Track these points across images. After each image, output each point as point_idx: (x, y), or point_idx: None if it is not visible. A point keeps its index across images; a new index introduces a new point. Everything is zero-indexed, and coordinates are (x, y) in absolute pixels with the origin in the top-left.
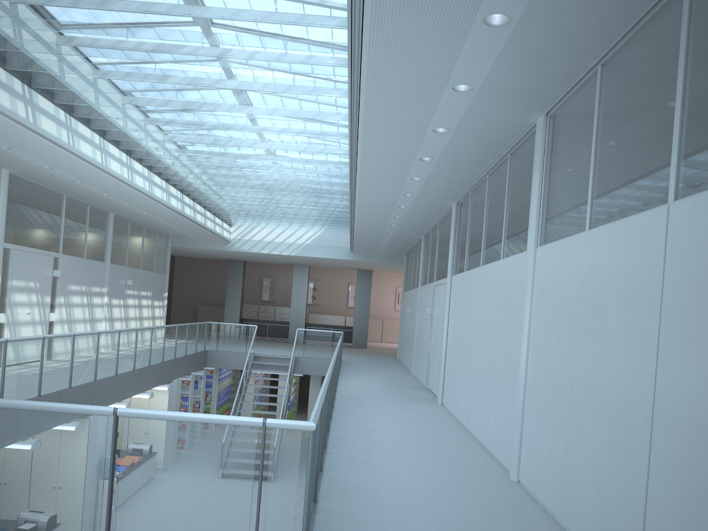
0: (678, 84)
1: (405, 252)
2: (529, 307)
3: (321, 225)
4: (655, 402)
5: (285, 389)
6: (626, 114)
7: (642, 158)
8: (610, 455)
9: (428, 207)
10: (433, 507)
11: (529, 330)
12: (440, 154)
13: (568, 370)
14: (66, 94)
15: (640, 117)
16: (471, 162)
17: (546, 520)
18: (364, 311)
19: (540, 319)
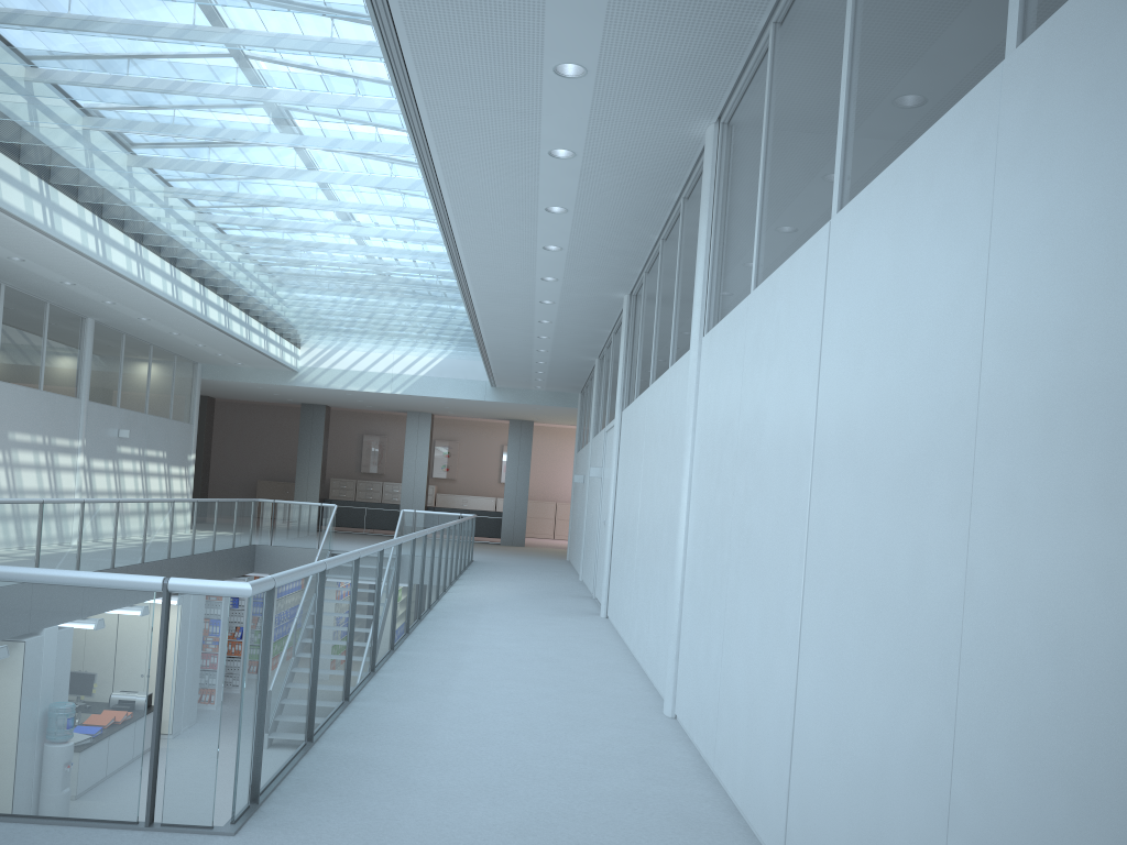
0: (847, 24)
1: (578, 389)
2: (692, 433)
3: (441, 343)
4: (808, 544)
5: None
6: (796, 92)
7: (810, 157)
8: (763, 645)
9: (587, 303)
10: (510, 750)
11: (691, 470)
12: (575, 200)
13: (726, 521)
14: None
15: (810, 92)
16: (629, 216)
17: (693, 767)
18: (520, 487)
19: (702, 449)
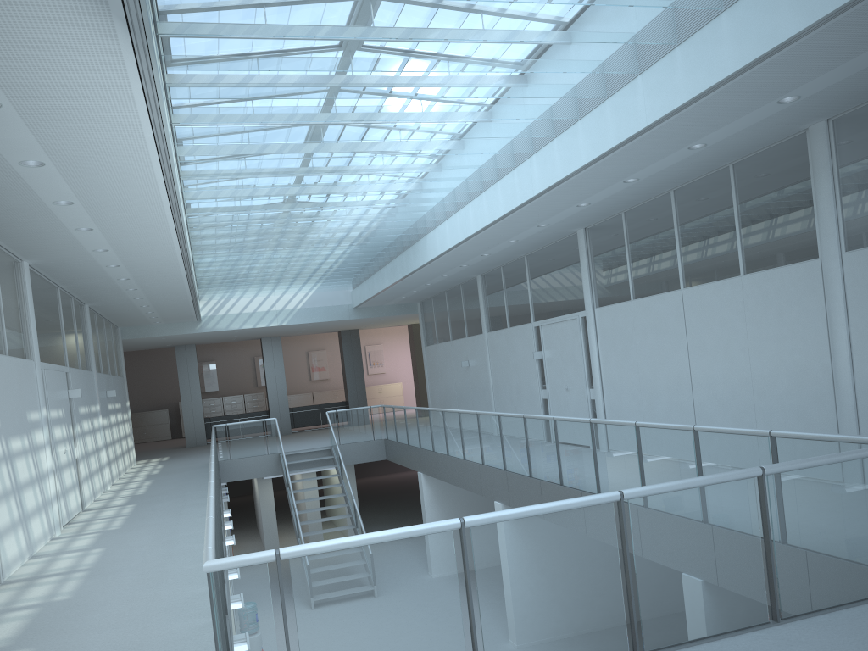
0: None
1: (422, 299)
2: (844, 313)
3: (329, 281)
4: None
5: (349, 485)
6: None
7: None
8: None
9: (542, 237)
10: None
11: (848, 336)
12: (655, 173)
13: None
14: (192, 149)
15: None
16: (674, 178)
17: None
18: (358, 380)
19: None
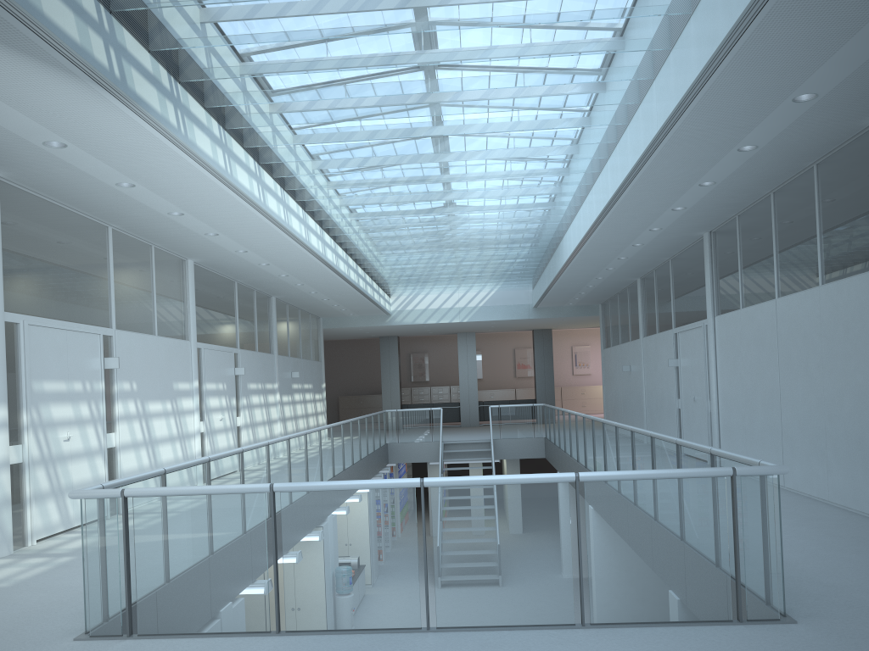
0: None
1: (601, 301)
2: None
3: (502, 281)
4: None
5: None
6: None
7: None
8: None
9: (669, 241)
10: (847, 560)
11: None
12: (728, 176)
13: None
14: (286, 166)
15: None
16: (760, 180)
17: None
18: (547, 379)
19: None
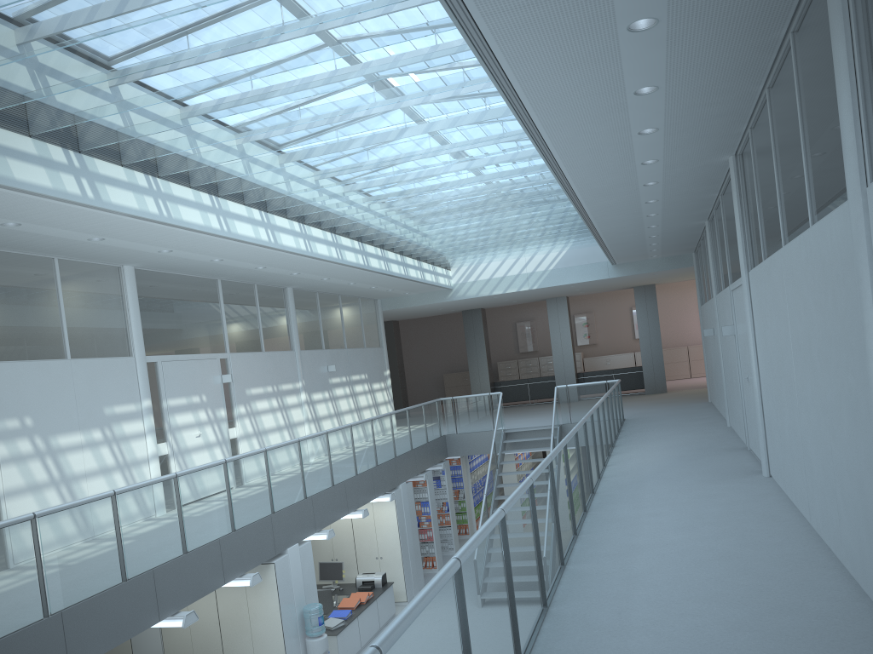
0: None
1: (691, 250)
2: None
3: (562, 239)
4: None
5: None
6: None
7: None
8: None
9: (691, 174)
10: None
11: None
12: (665, 73)
13: None
14: (133, 149)
15: None
16: (727, 73)
17: None
18: (653, 342)
19: None
